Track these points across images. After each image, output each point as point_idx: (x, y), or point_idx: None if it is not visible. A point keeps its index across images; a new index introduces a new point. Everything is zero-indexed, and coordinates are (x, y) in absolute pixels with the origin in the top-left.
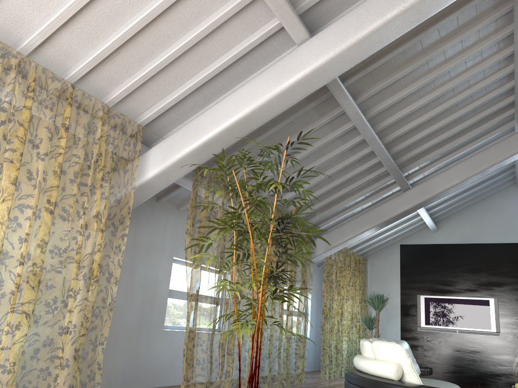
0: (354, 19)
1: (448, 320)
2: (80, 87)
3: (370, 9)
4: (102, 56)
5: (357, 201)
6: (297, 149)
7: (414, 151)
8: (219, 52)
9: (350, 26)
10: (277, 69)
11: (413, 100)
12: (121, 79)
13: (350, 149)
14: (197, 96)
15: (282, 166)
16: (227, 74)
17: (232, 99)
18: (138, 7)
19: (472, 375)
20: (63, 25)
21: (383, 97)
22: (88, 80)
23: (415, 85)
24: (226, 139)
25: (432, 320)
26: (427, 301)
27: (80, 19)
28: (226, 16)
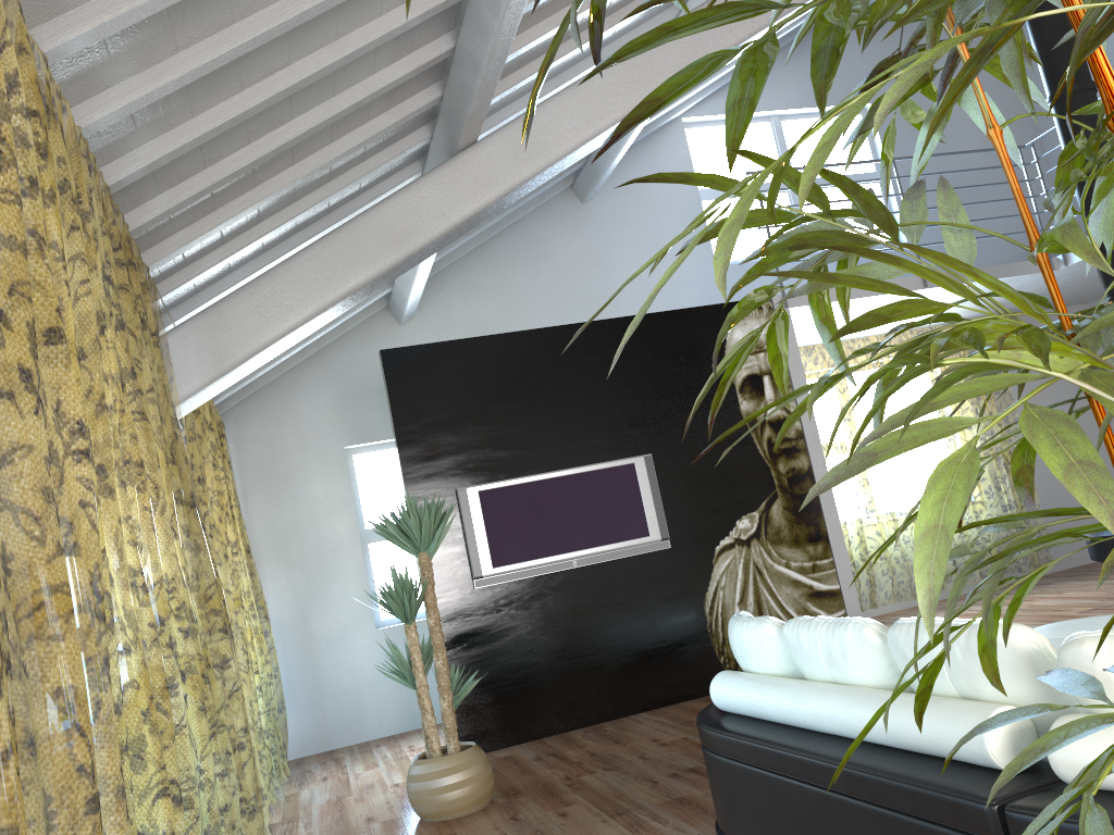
0: None
1: (550, 539)
2: None
3: None
4: None
5: (301, 191)
6: None
7: None
8: None
9: None
10: None
11: None
12: None
13: None
14: None
15: None
16: None
17: None
18: None
19: (626, 663)
20: None
21: None
22: None
23: None
24: None
25: (511, 550)
26: (487, 500)
27: None
28: None
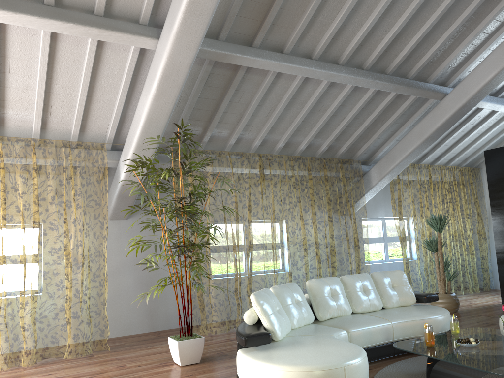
0: (170, 16)
1: None
2: (50, 134)
3: (175, 3)
4: (39, 114)
5: (402, 122)
6: (271, 107)
7: (423, 58)
8: (118, 75)
9: (169, 24)
10: (149, 76)
11: (361, 21)
12: (69, 119)
13: (333, 86)
14: (134, 107)
15: (179, 153)
16: (141, 84)
17: (138, 108)
18: (33, 77)
19: None
20: (3, 107)
21: (319, 34)
22: (50, 128)
23: (343, 9)
24: (150, 139)
25: None
26: None
27: (9, 100)
28: (91, 54)
